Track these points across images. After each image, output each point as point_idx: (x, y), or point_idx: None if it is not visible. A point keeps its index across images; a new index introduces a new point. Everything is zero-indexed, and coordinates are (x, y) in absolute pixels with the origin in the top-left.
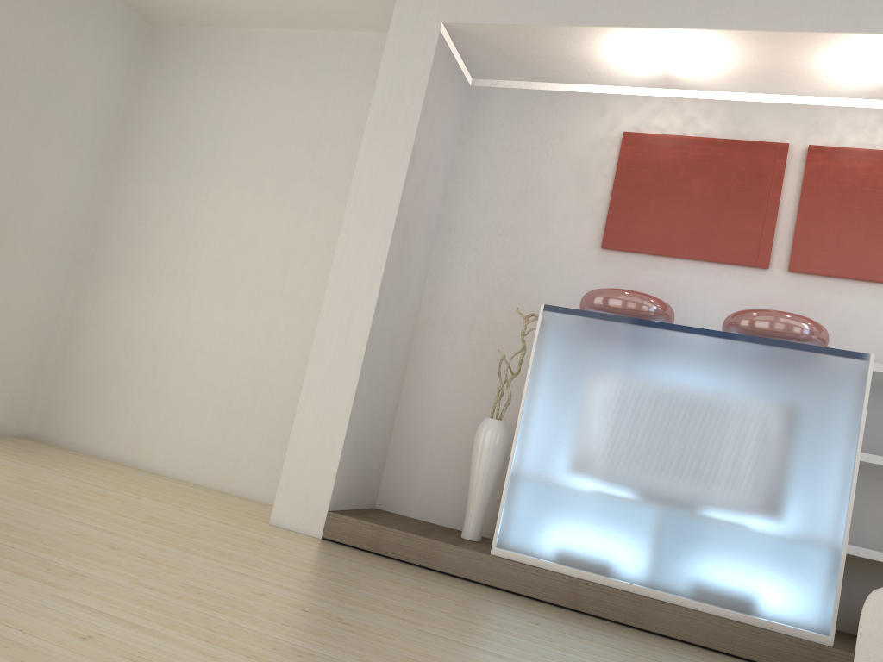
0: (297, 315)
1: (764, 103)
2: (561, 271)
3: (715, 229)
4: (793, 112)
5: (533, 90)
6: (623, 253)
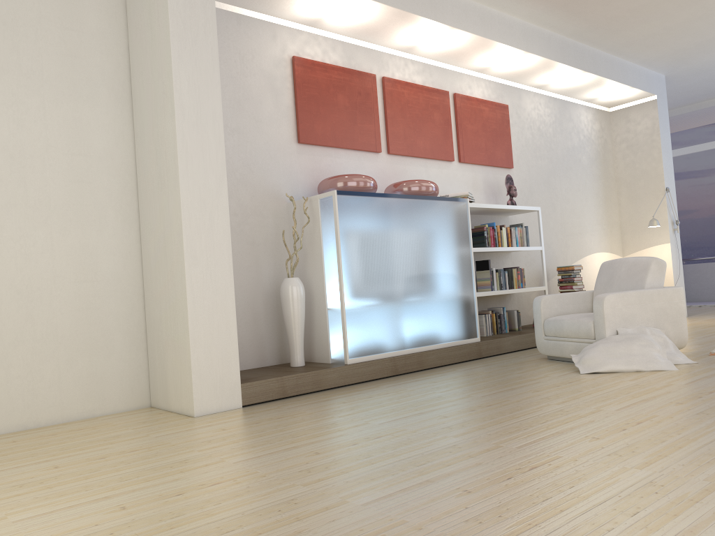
0: (55, 225)
1: (358, 46)
2: (278, 161)
3: (355, 129)
4: (371, 54)
5: (223, 10)
6: (310, 146)
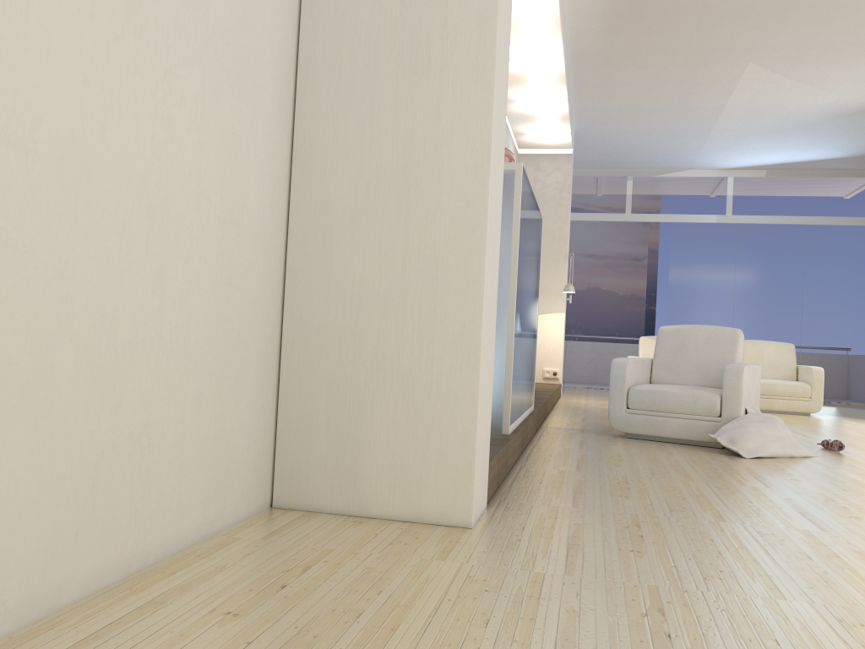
0: (210, 71)
1: None
2: None
3: None
4: None
5: None
6: None
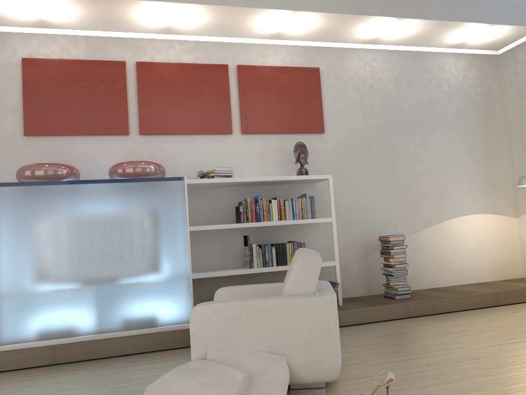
0: None
1: (107, 37)
2: (0, 154)
3: (94, 115)
4: (124, 42)
5: None
6: (40, 137)
